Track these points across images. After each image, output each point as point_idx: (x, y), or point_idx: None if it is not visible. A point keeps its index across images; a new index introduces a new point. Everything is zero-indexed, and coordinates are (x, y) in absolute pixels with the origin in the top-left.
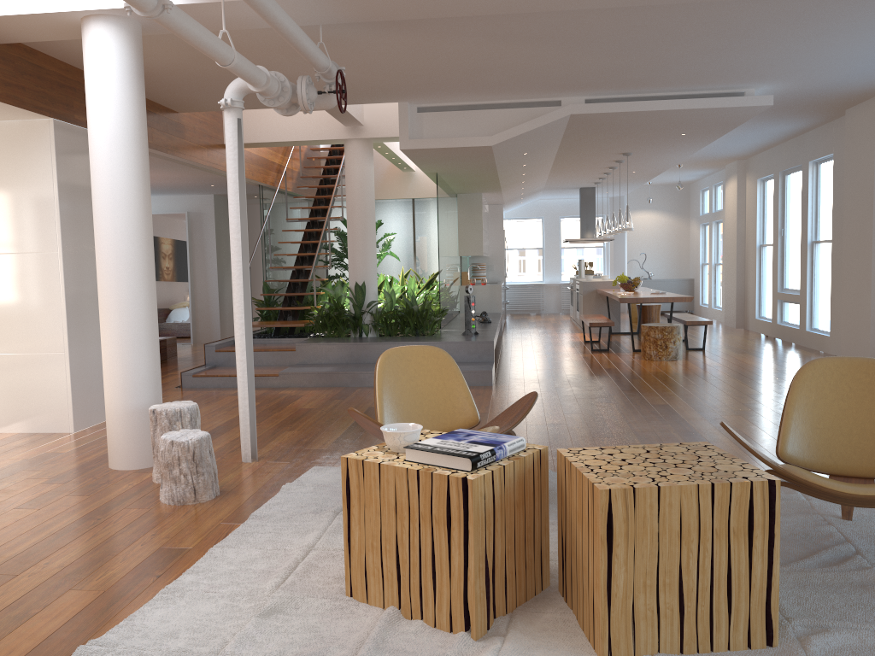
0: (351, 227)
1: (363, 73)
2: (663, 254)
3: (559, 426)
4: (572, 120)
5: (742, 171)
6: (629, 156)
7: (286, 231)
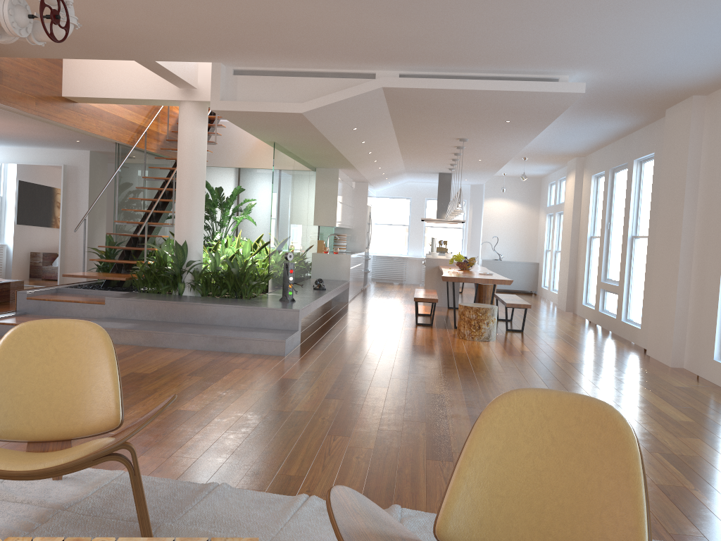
0: (179, 187)
1: (147, 19)
2: (514, 239)
3: (304, 415)
4: (388, 94)
5: (580, 167)
6: (467, 143)
7: (139, 188)
